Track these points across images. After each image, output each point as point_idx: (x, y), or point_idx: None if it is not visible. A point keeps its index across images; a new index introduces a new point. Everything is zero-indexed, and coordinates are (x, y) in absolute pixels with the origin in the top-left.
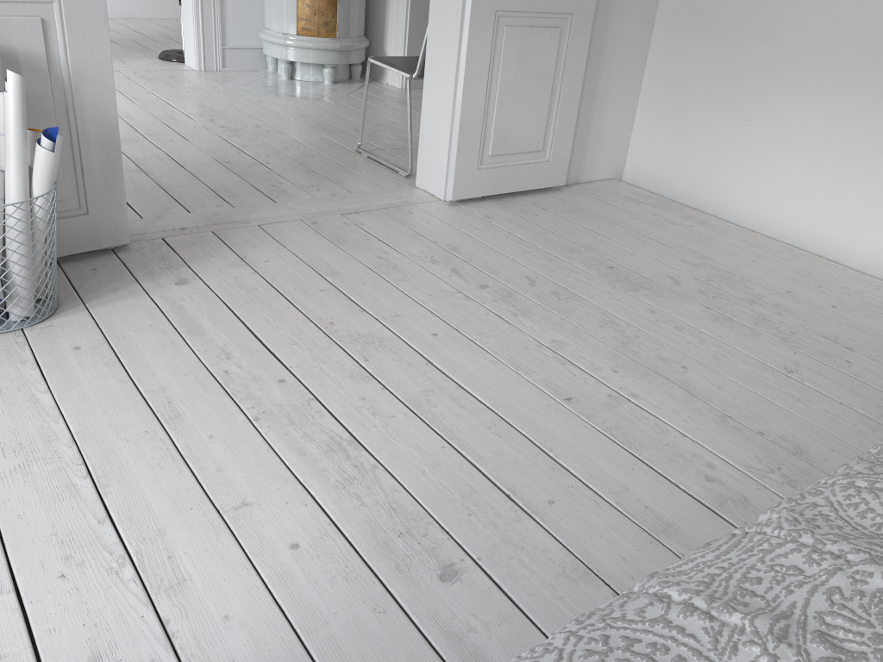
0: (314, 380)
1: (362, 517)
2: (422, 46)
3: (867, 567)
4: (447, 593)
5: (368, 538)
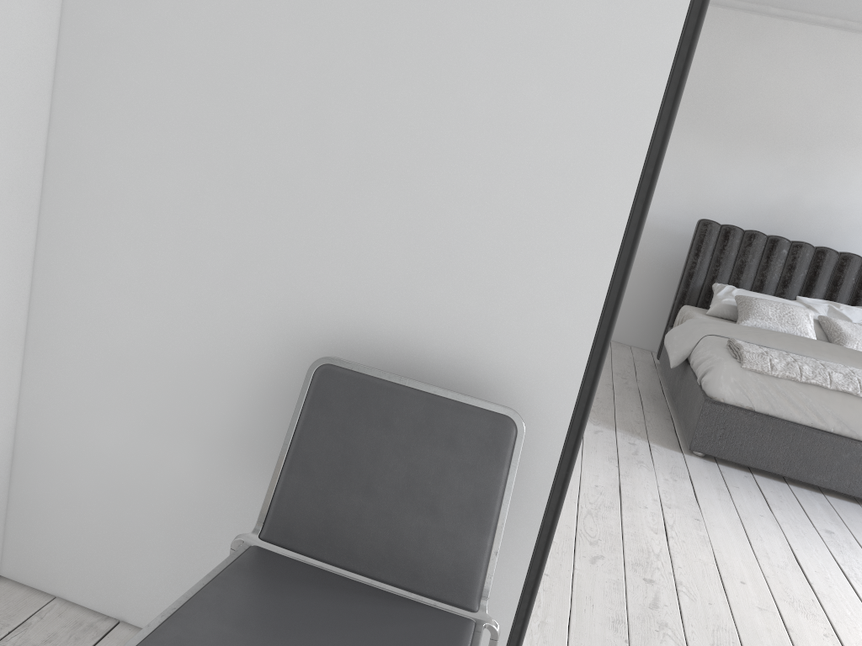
0: (860, 610)
1: (858, 557)
2: (502, 539)
3: (857, 376)
4: (833, 530)
5: (858, 553)
